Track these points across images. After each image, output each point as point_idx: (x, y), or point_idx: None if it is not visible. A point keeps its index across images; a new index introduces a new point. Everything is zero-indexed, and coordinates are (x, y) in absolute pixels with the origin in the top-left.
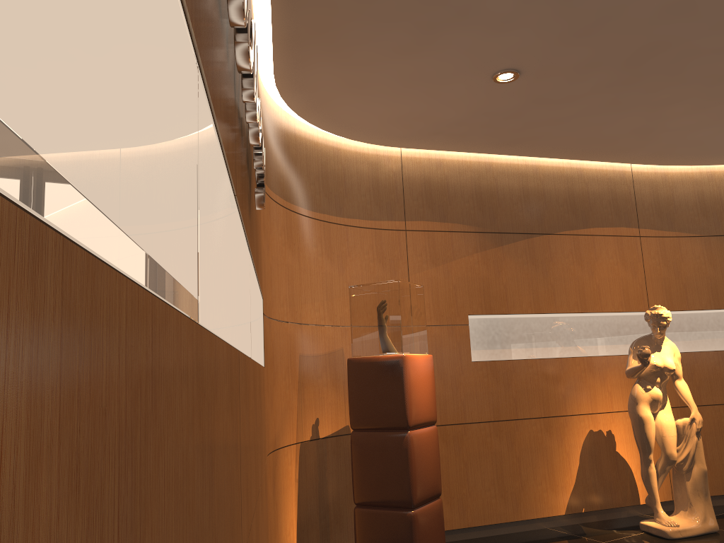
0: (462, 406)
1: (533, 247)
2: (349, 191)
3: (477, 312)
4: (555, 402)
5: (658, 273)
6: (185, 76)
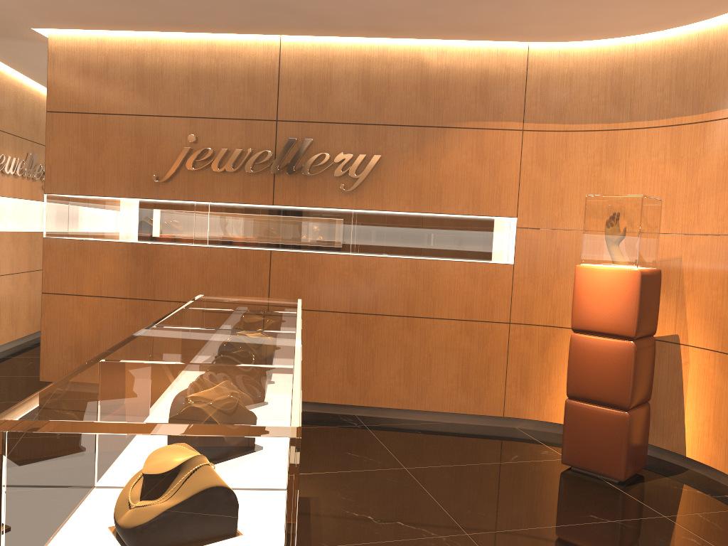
0: None
1: None
2: (714, 80)
3: None
4: None
5: None
6: (181, 210)
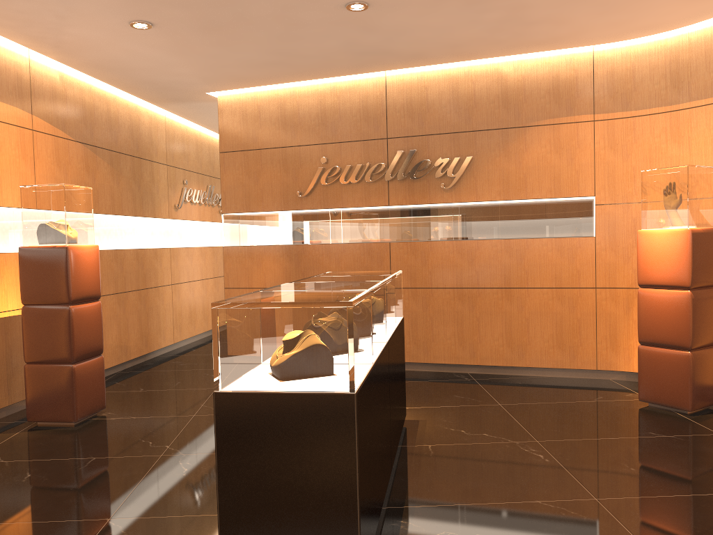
0: None
1: None
2: None
3: None
4: None
5: None
6: (319, 216)
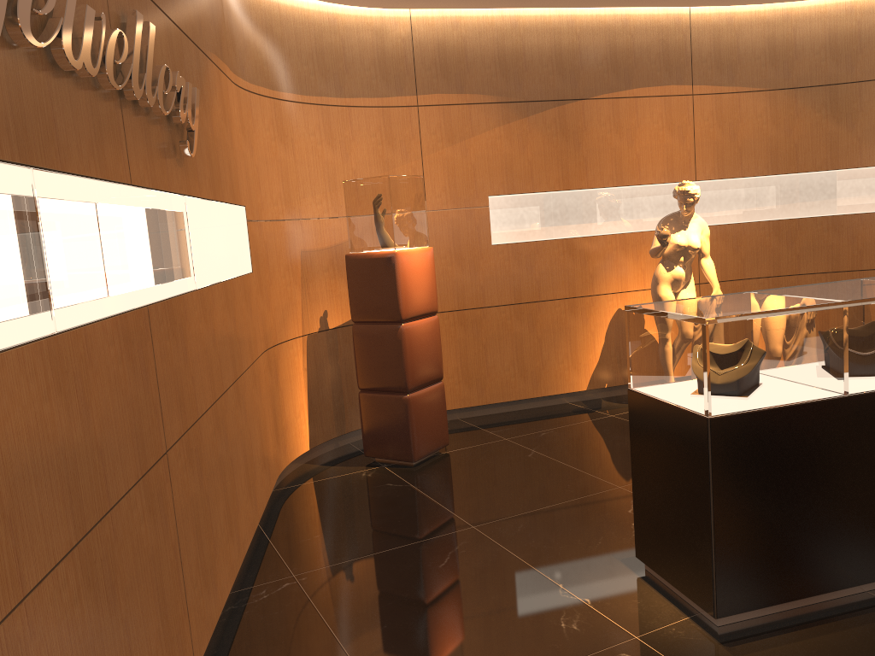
0: (481, 291)
1: (564, 115)
2: (350, 67)
3: (498, 192)
4: (581, 283)
5: (711, 136)
6: (12, 200)
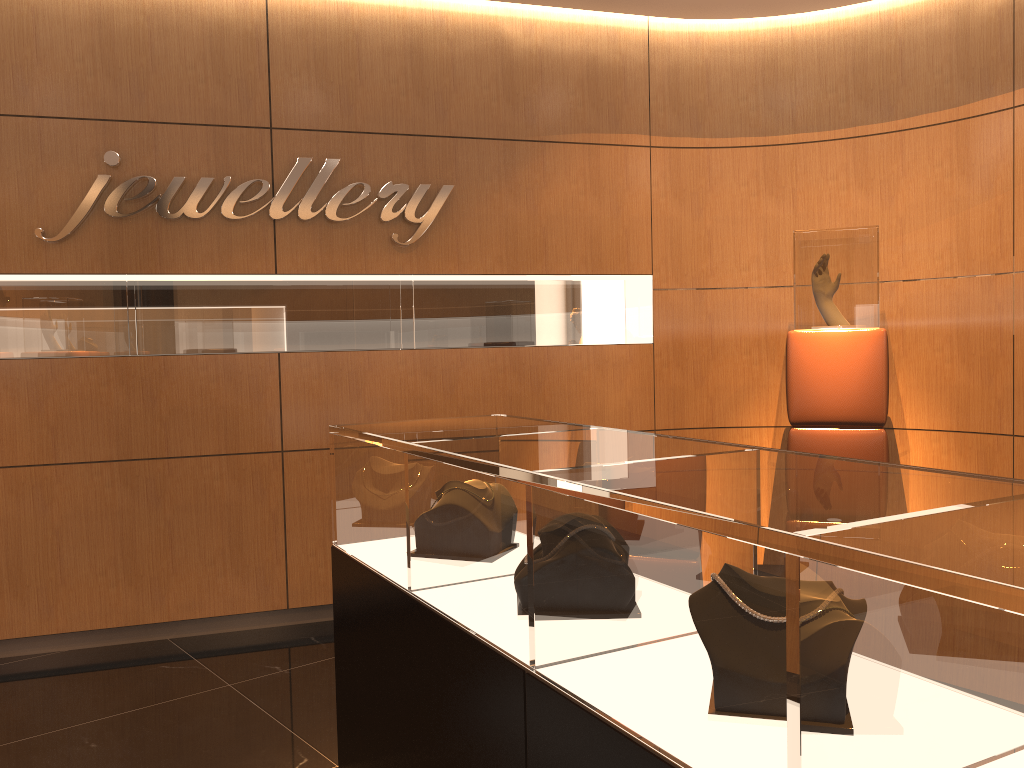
0: None
1: None
2: (910, 75)
3: None
4: None
5: None
6: (99, 291)
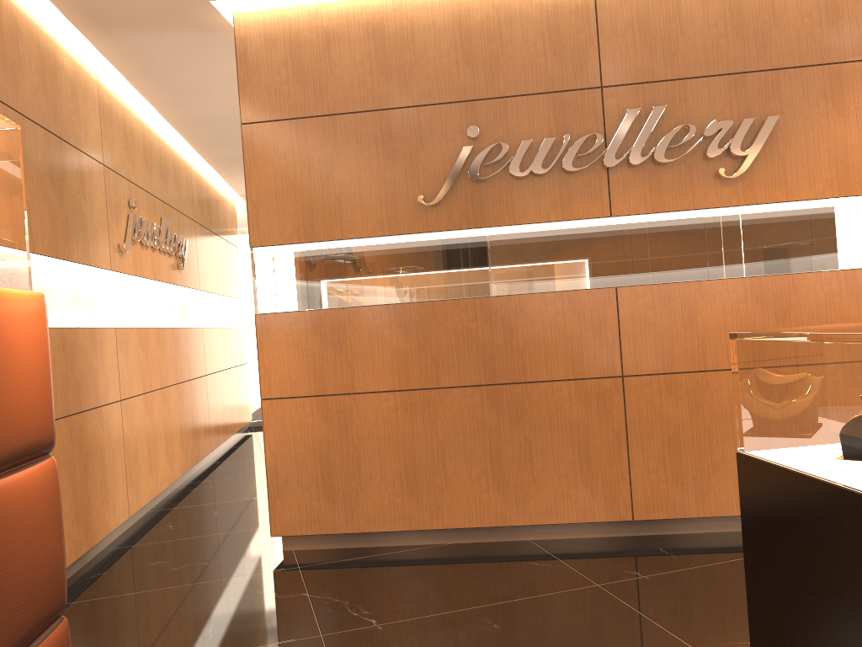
0: None
1: None
2: None
3: None
4: None
5: None
6: (466, 243)
